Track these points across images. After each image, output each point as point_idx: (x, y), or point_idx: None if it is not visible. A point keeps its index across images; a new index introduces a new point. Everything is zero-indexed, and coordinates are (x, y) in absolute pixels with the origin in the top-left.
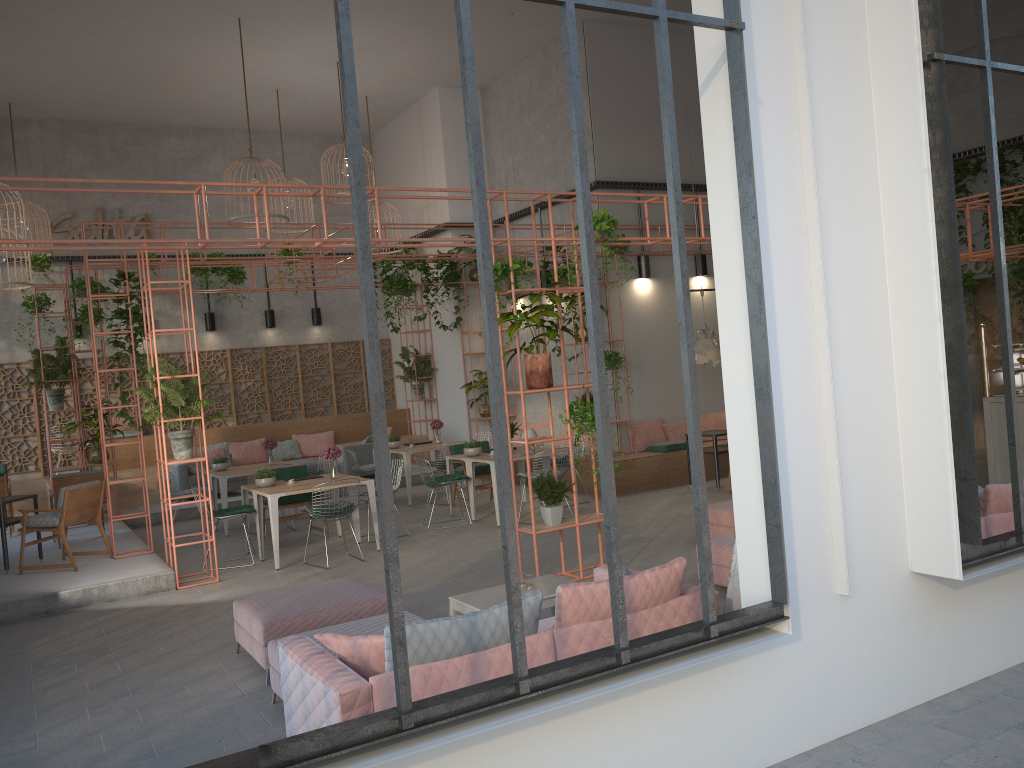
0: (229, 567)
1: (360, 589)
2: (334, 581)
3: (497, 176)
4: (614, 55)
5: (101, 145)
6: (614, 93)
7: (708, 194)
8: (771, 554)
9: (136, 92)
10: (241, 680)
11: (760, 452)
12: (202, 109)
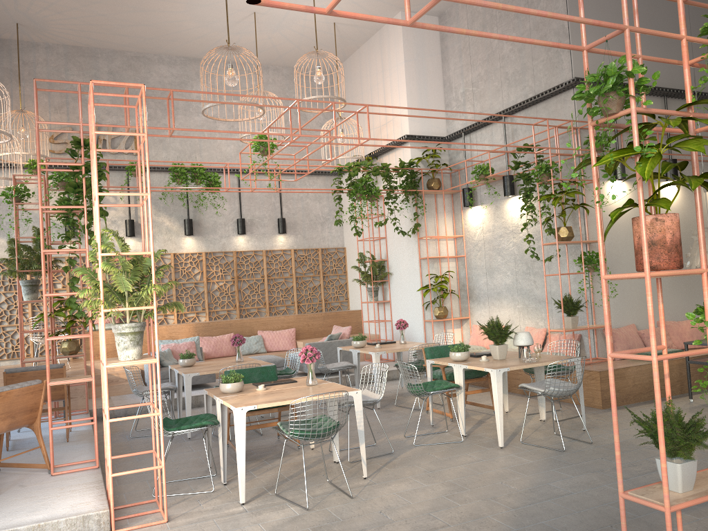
0: (184, 493)
1: None
2: None
3: (454, 93)
4: None
5: (99, 69)
6: None
7: None
8: None
9: (128, 13)
10: None
11: None
12: (187, 35)
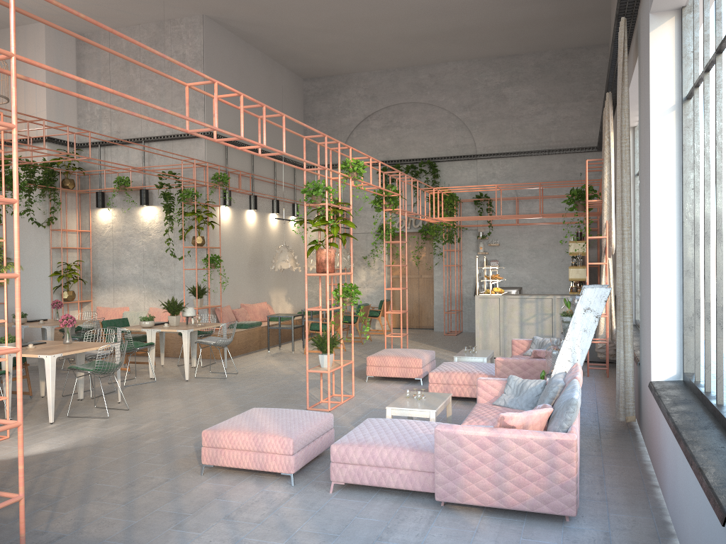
0: None
1: (301, 411)
2: (258, 410)
3: (90, 108)
4: (218, 46)
5: None
6: (217, 72)
7: (650, 173)
8: (686, 350)
9: None
10: (261, 487)
11: (683, 301)
12: None
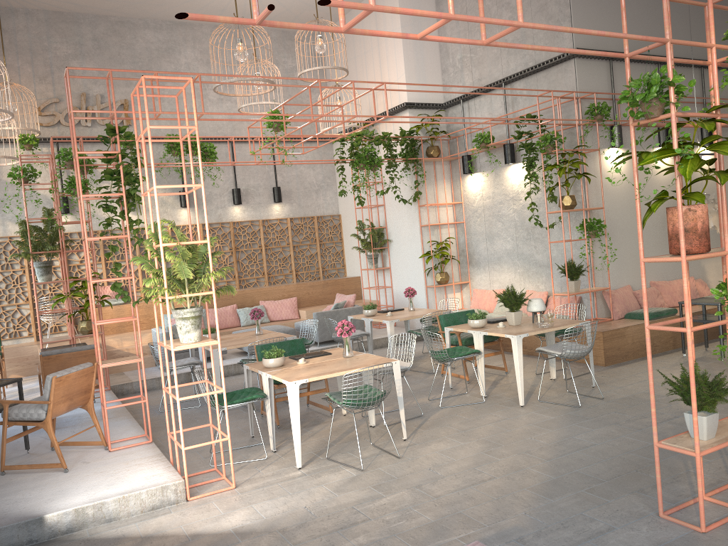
0: (239, 462)
1: None
2: None
3: (451, 59)
4: None
5: (83, 35)
6: None
7: None
8: None
9: None
10: None
11: None
12: None
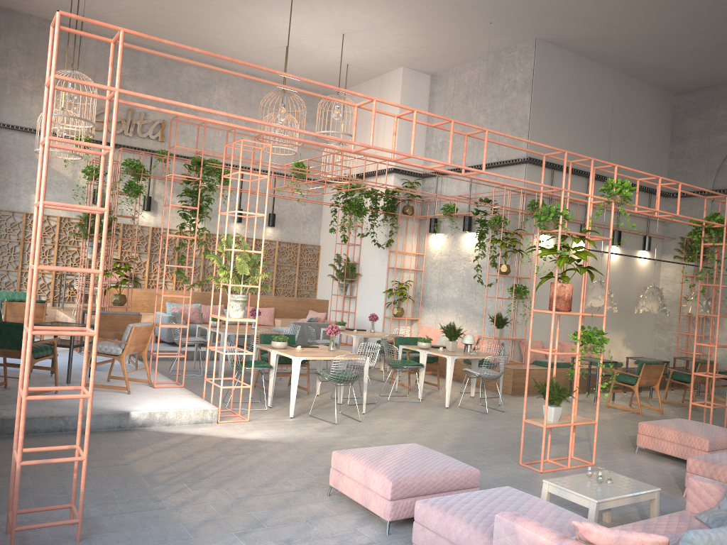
0: (247, 409)
1: (446, 458)
2: (410, 445)
3: (434, 140)
4: (552, 68)
5: (140, 62)
6: (548, 95)
7: None
8: None
9: (182, 27)
10: (357, 525)
11: None
12: (223, 50)
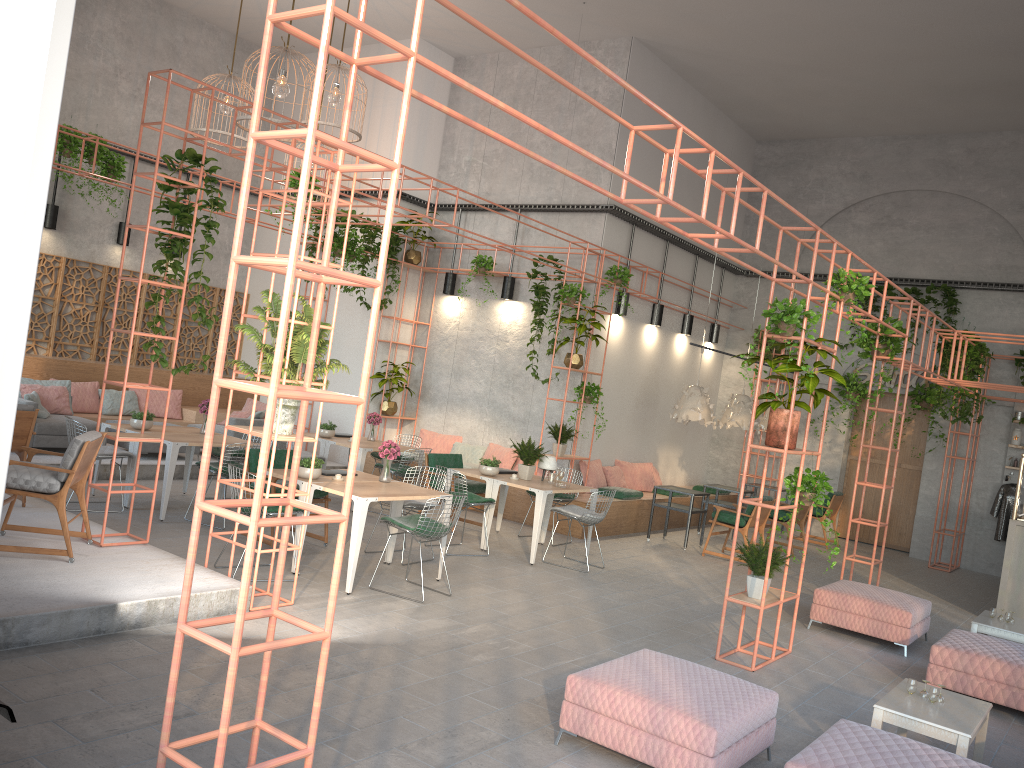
0: (266, 580)
1: (725, 676)
2: (654, 656)
3: (456, 157)
4: (645, 83)
5: None
6: (637, 121)
7: None
8: None
9: None
10: None
11: None
12: None
